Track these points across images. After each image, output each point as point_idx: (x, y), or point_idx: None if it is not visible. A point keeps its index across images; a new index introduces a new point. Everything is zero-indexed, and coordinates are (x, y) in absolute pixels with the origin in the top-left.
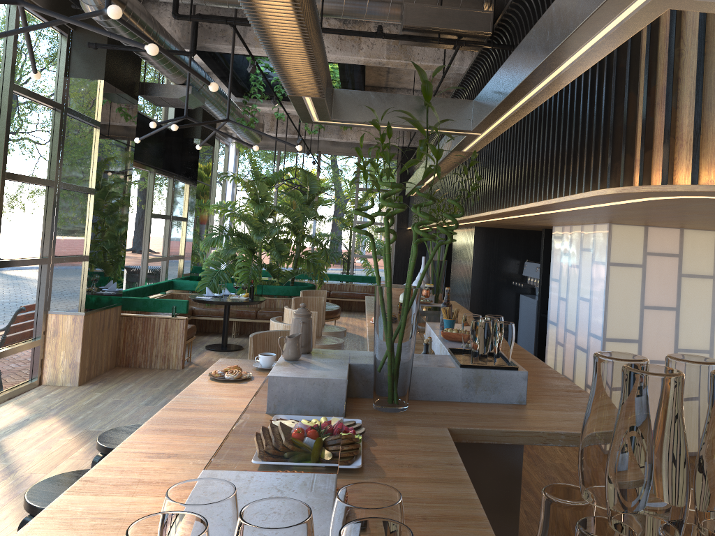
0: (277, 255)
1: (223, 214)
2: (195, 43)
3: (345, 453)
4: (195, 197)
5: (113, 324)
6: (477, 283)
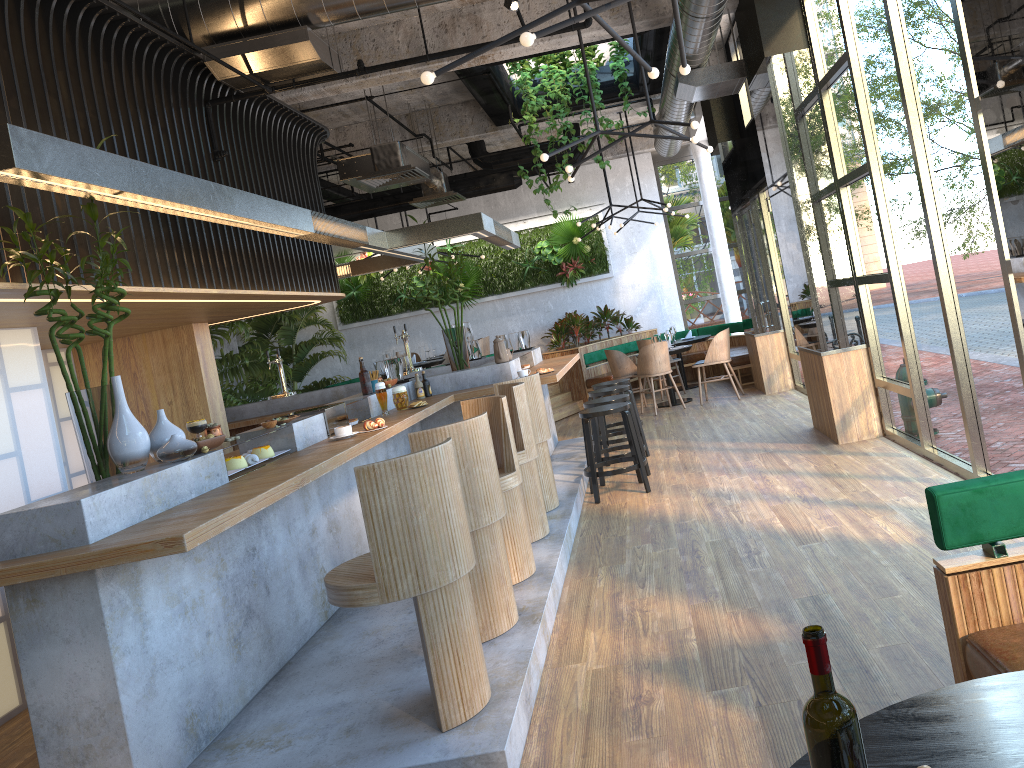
0: None
1: None
2: None
3: None
4: None
5: None
6: None
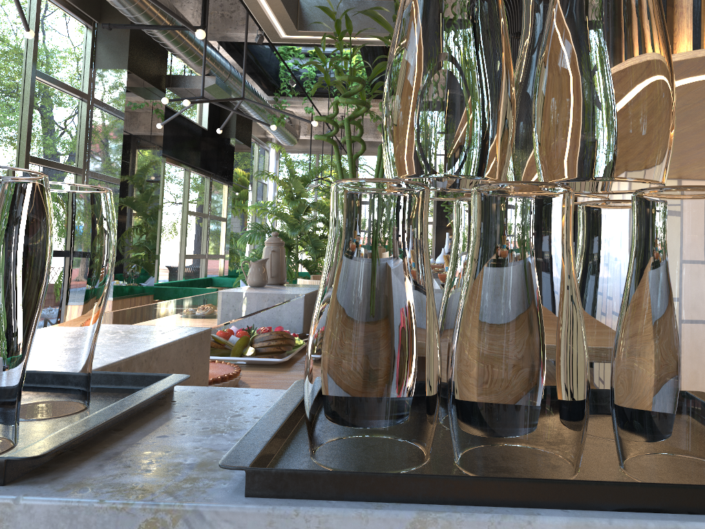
0: (312, 250)
1: (260, 213)
2: (204, 18)
3: (271, 348)
4: (232, 196)
5: None
6: None
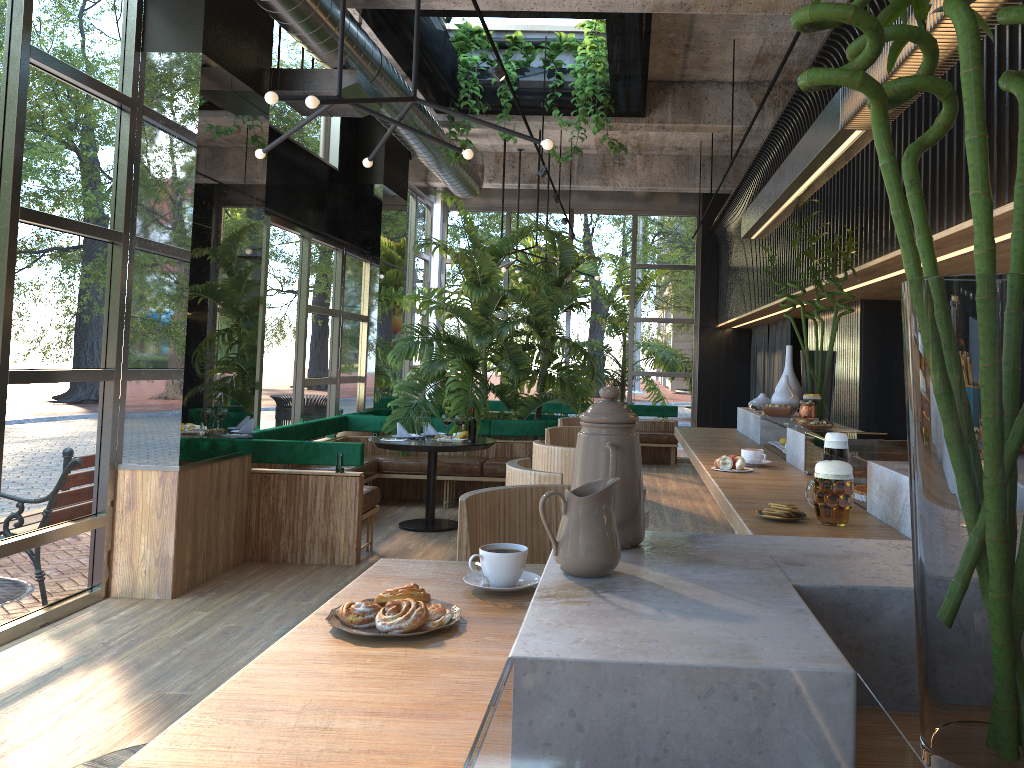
0: (512, 369)
1: (423, 308)
2: None
3: None
4: (378, 280)
5: (237, 486)
6: (869, 401)
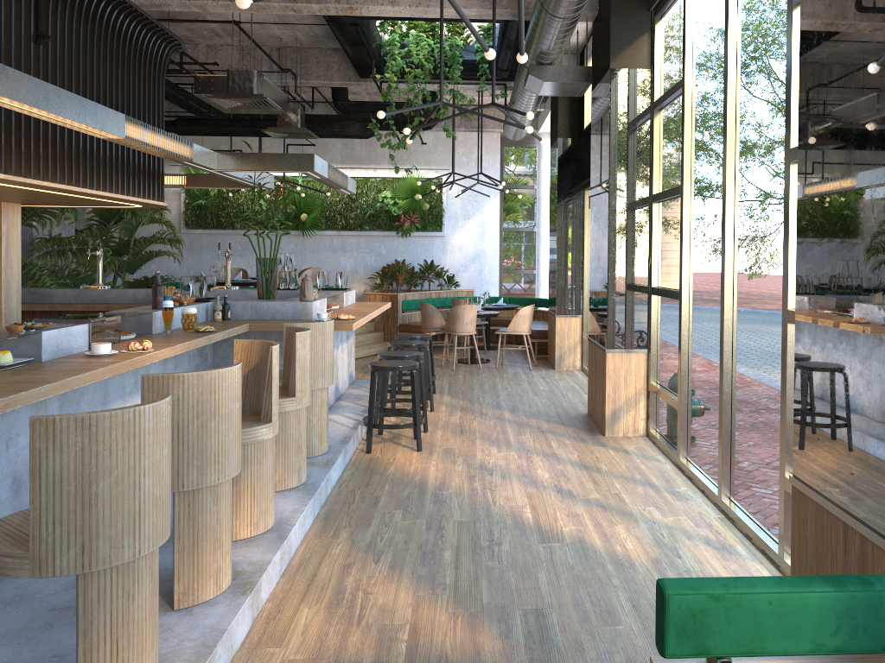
0: None
1: None
2: None
3: None
4: None
5: None
6: None
